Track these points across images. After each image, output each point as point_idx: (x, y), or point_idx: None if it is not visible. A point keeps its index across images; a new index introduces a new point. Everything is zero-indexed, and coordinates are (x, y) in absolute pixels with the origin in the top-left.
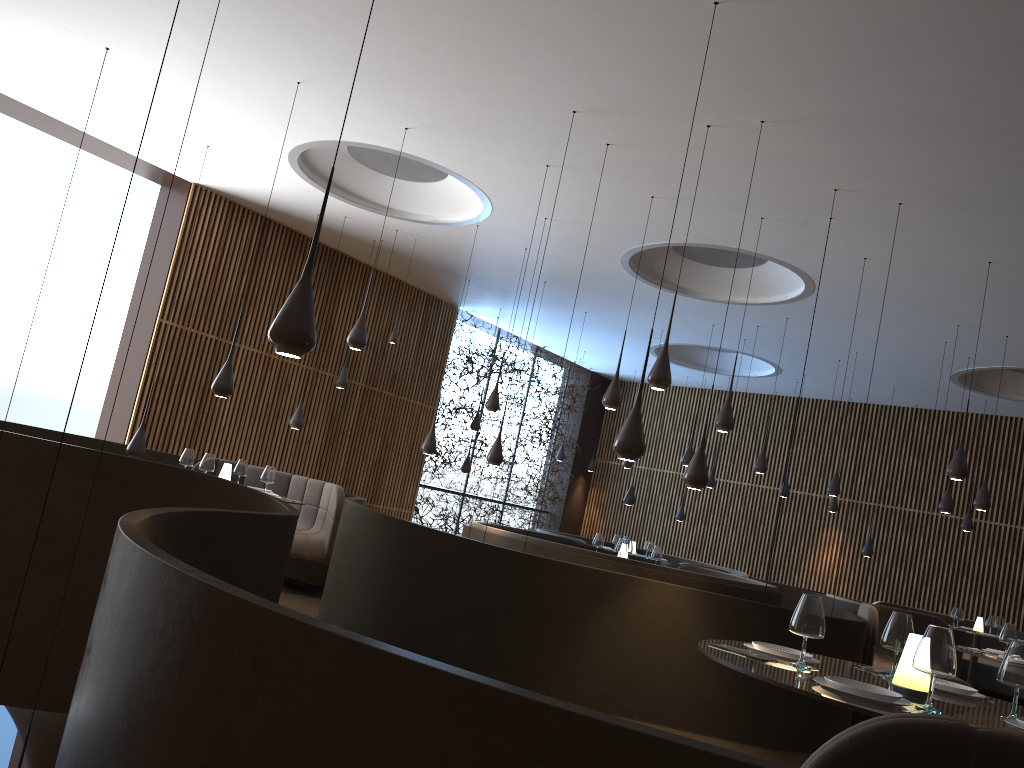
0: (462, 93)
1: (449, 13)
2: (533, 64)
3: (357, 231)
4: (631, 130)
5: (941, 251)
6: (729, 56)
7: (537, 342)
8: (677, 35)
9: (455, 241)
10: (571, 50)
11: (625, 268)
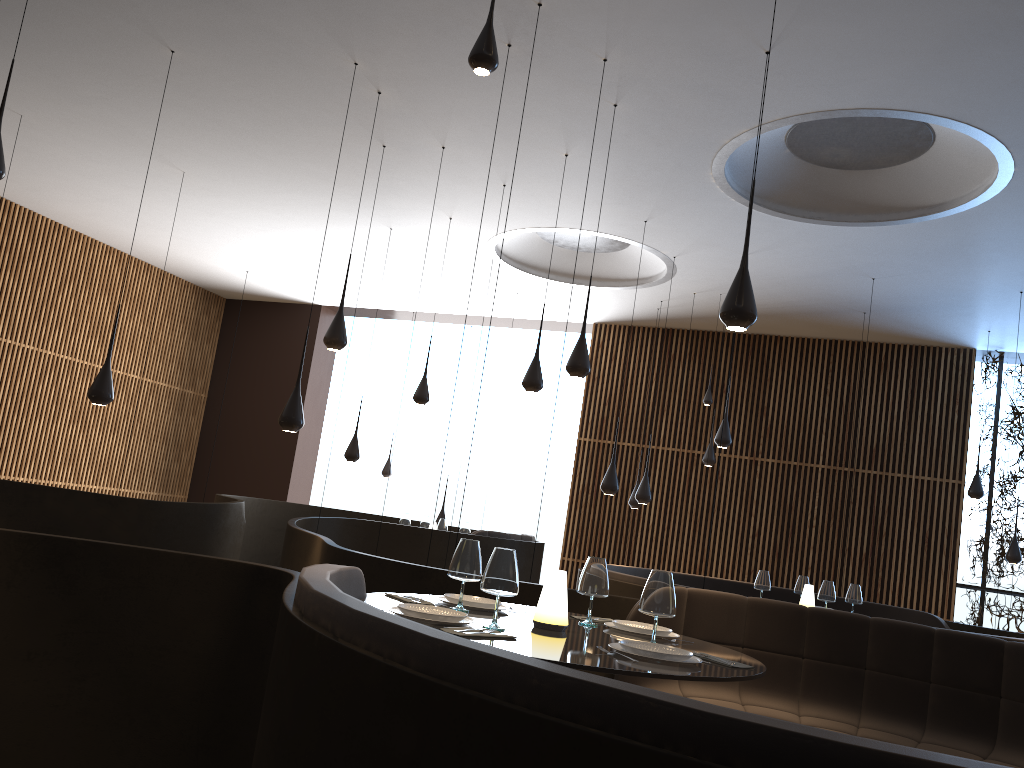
0: (375, 180)
1: (258, 151)
2: (311, 141)
3: (700, 309)
4: (408, 130)
5: None
6: (246, 59)
7: None
8: (229, 75)
9: (724, 279)
10: (280, 122)
11: (815, 223)
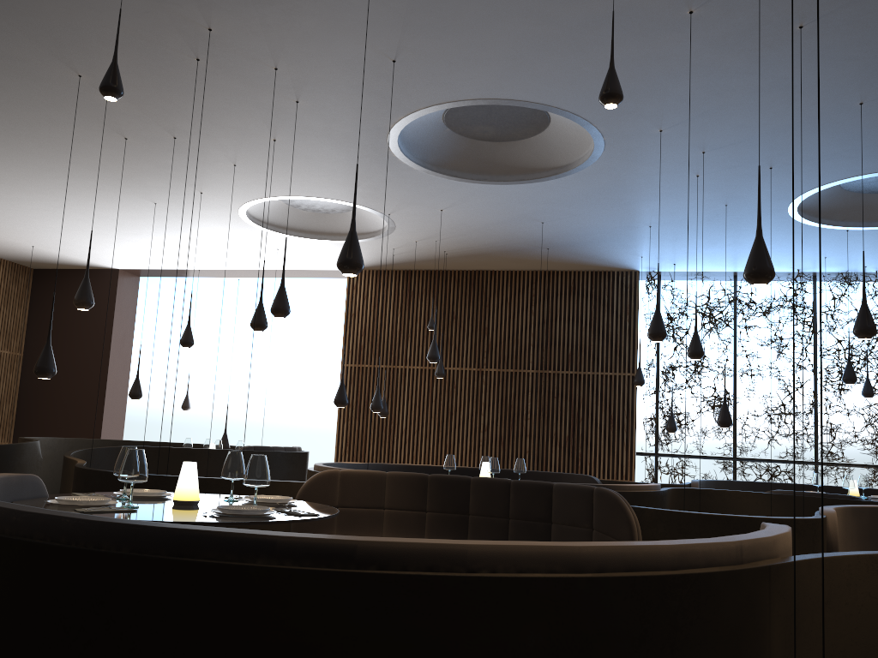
0: (128, 165)
1: (21, 146)
2: (64, 137)
3: (426, 253)
4: (141, 125)
5: (345, 12)
6: None
7: (779, 269)
8: None
9: (434, 229)
10: (32, 122)
11: (482, 183)
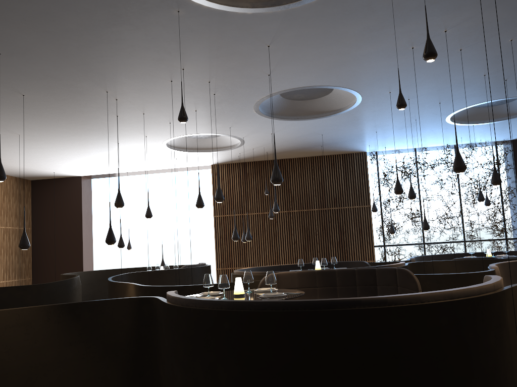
0: (112, 127)
1: (58, 123)
2: (84, 118)
3: (256, 153)
4: (128, 110)
5: (252, 58)
6: (57, 95)
7: (437, 145)
8: (48, 100)
9: (264, 142)
10: (70, 113)
11: (296, 120)
